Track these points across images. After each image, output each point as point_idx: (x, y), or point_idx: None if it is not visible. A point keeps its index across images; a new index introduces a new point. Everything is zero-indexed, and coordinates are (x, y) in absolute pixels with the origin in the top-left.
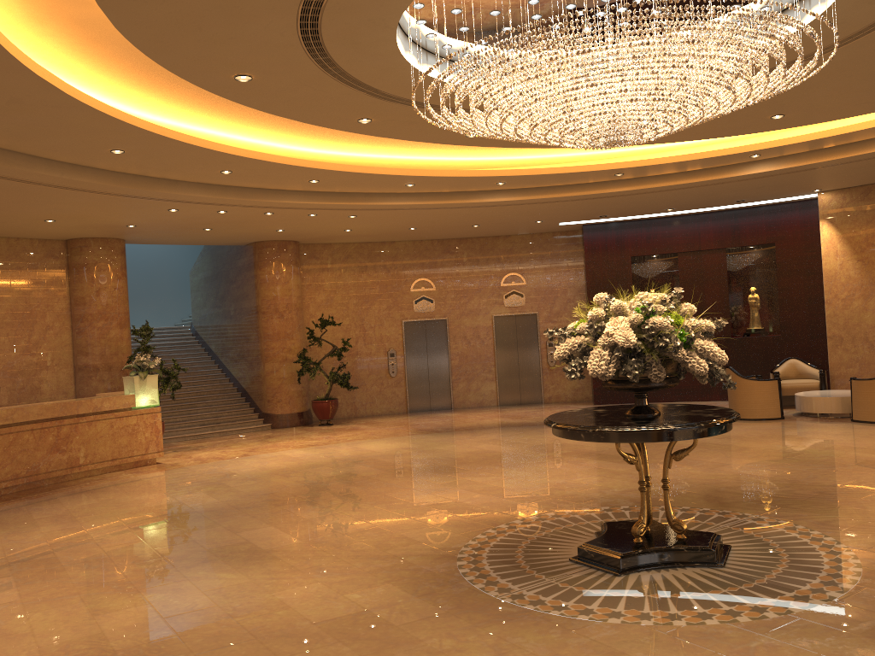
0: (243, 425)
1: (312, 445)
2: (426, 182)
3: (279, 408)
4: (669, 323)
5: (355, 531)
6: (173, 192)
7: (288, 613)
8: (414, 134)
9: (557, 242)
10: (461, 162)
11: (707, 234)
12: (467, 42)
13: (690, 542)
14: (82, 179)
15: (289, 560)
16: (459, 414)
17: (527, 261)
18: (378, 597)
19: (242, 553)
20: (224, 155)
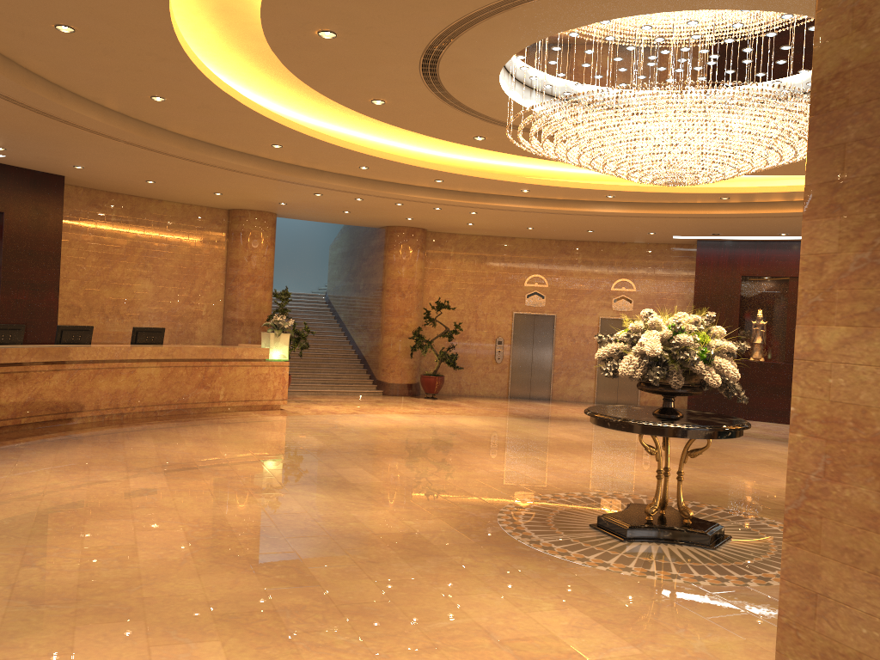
0: (358, 389)
1: (413, 413)
2: (540, 189)
3: (391, 378)
4: (692, 340)
5: (426, 481)
6: (318, 181)
7: (357, 525)
8: (523, 151)
9: (671, 253)
10: (576, 174)
11: None
12: (565, 84)
13: (691, 526)
14: (247, 165)
15: (368, 492)
16: (554, 405)
17: (640, 269)
18: (428, 526)
19: (333, 482)
20: (362, 154)
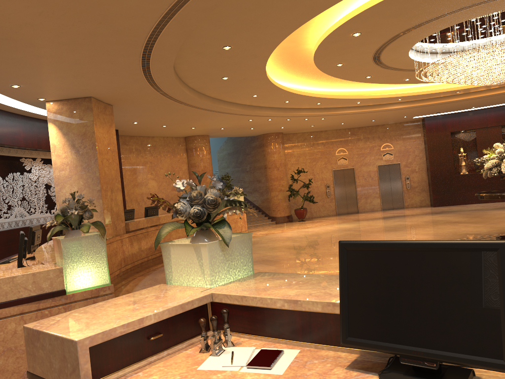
0: (263, 222)
1: (309, 227)
2: (366, 101)
3: (279, 214)
4: None
5: None
6: (261, 112)
7: None
8: (382, 81)
9: (409, 126)
10: (380, 90)
11: (491, 118)
12: (429, 44)
13: None
14: (233, 108)
15: None
16: (366, 214)
17: (394, 137)
18: None
19: None
20: (295, 94)
